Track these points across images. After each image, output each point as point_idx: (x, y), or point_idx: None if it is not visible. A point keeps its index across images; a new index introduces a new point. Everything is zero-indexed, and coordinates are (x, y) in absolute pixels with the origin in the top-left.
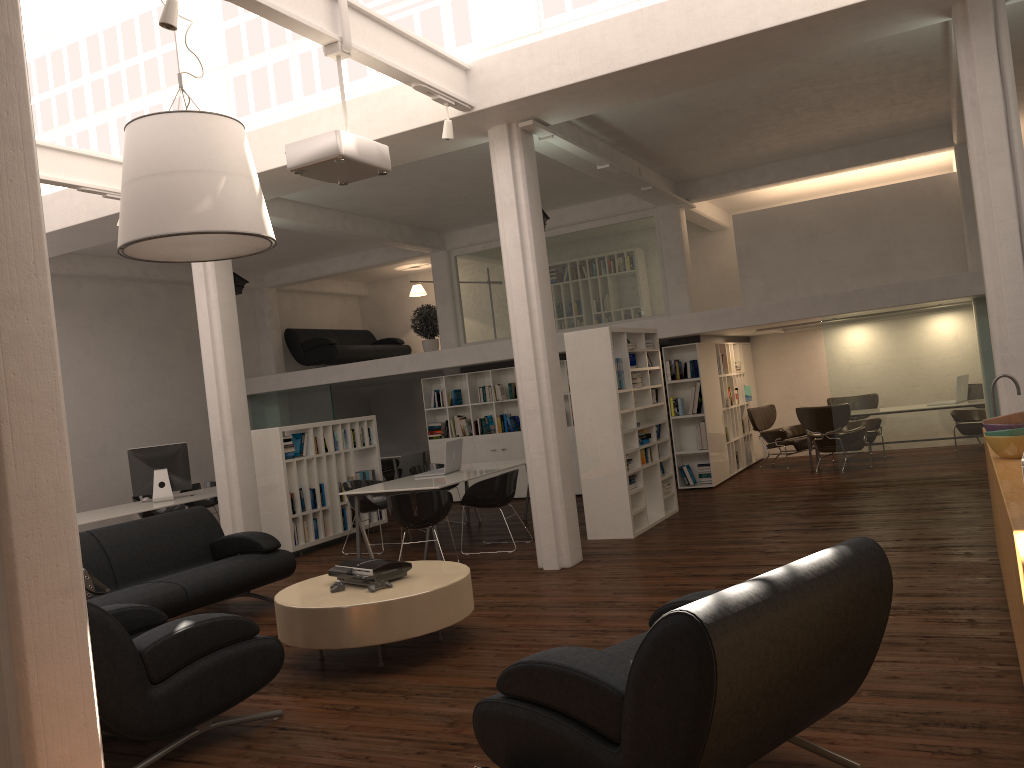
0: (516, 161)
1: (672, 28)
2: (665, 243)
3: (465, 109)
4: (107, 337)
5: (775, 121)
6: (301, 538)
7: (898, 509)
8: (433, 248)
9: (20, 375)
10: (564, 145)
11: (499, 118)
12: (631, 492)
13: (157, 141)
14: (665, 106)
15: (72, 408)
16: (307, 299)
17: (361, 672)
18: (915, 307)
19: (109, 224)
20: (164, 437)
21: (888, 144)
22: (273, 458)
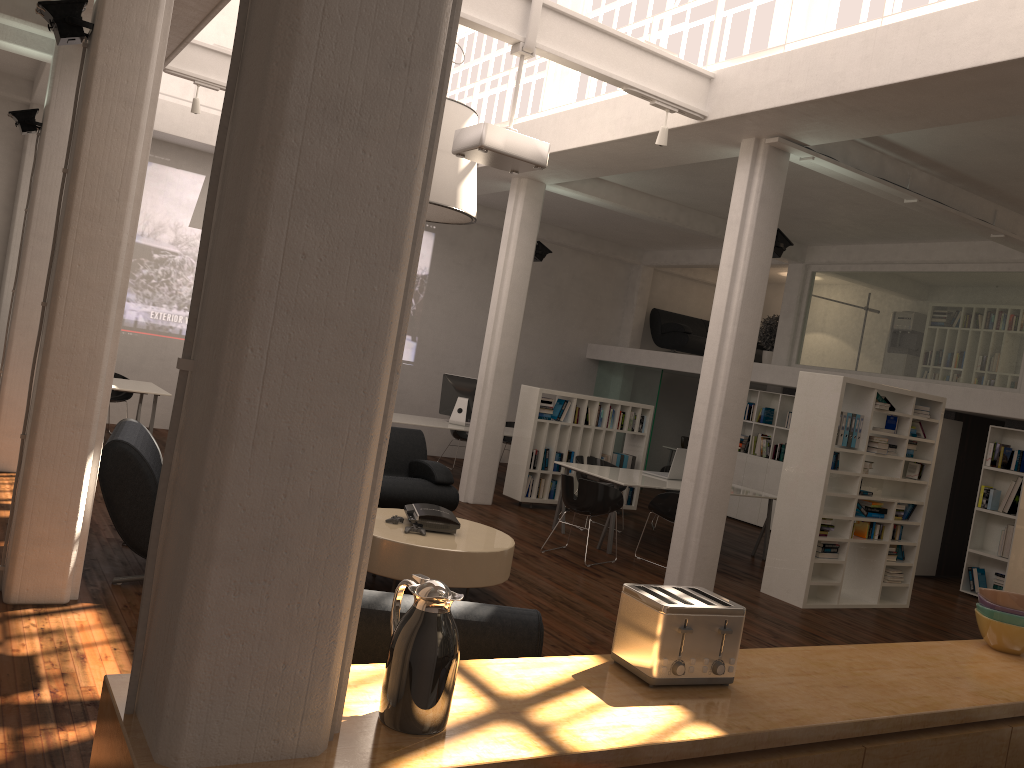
0: (754, 178)
1: (900, 52)
2: None
3: (696, 118)
4: (481, 278)
5: None
6: (533, 492)
7: None
8: (787, 259)
9: (84, 267)
10: (838, 170)
11: (742, 131)
12: (817, 560)
13: None
14: (980, 142)
15: (434, 329)
16: (688, 285)
17: None
18: None
19: None
20: None
21: None
22: (529, 414)
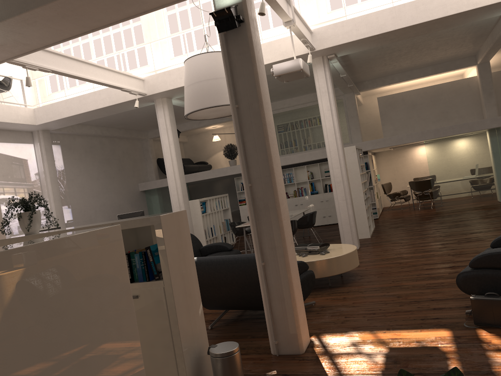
0: (326, 73)
1: (409, 14)
2: (349, 110)
3: (312, 50)
4: (87, 164)
5: (412, 54)
6: None
7: (478, 218)
8: None
9: (274, 155)
10: (337, 66)
11: (321, 54)
12: (367, 218)
13: (208, 65)
14: (376, 48)
15: (76, 198)
16: None
17: (324, 288)
18: (465, 134)
19: (116, 107)
20: (113, 211)
21: (448, 64)
22: (196, 213)
